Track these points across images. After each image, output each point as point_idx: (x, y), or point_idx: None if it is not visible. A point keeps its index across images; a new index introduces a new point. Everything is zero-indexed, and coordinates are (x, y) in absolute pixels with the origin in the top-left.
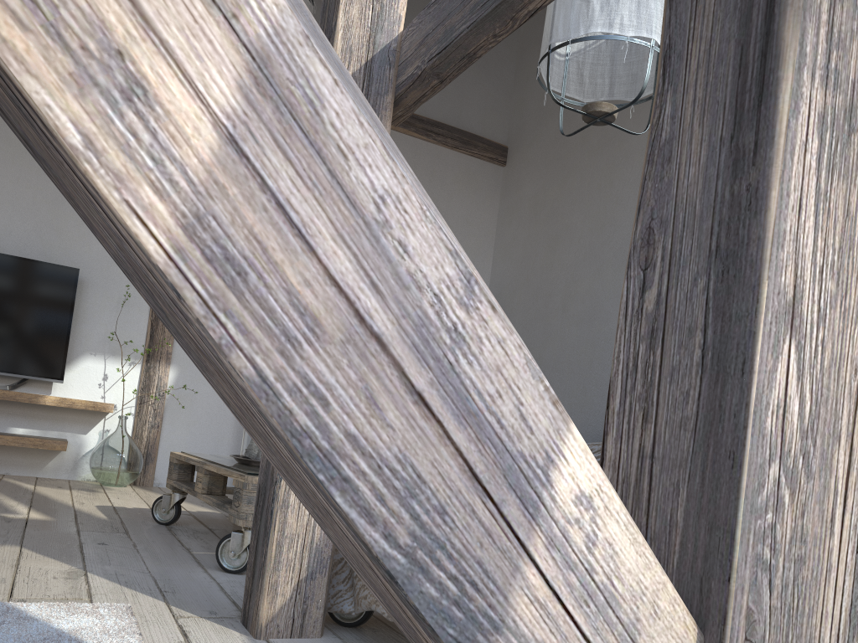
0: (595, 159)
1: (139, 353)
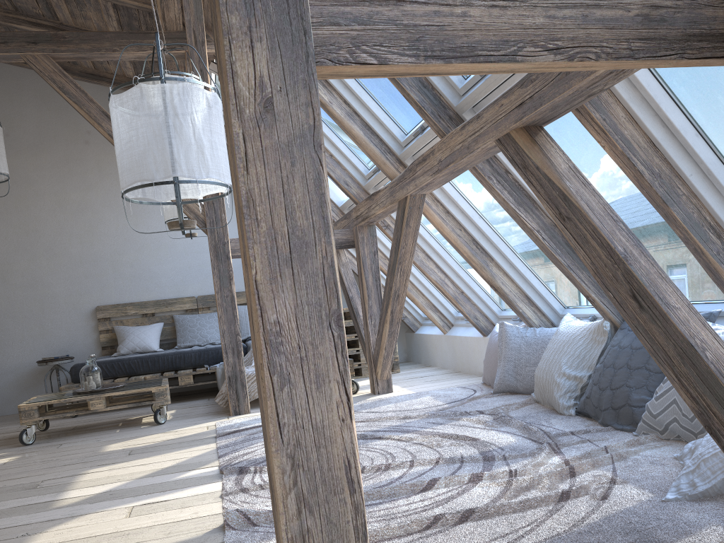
0: (6, 189)
1: None
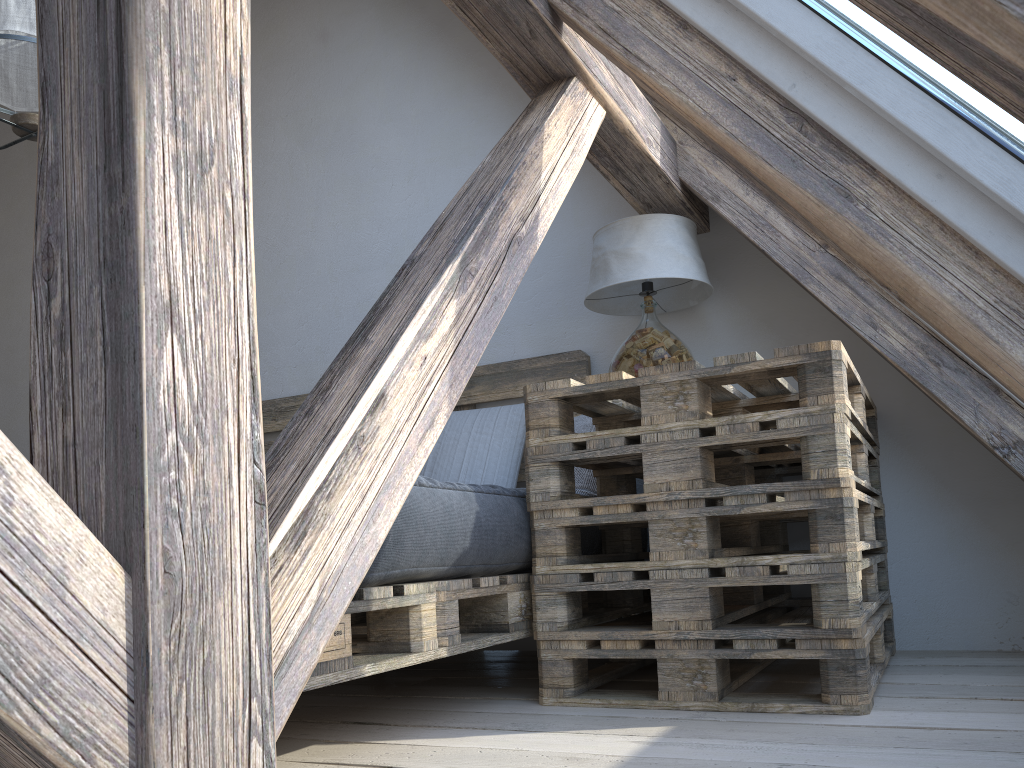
0: None
1: None
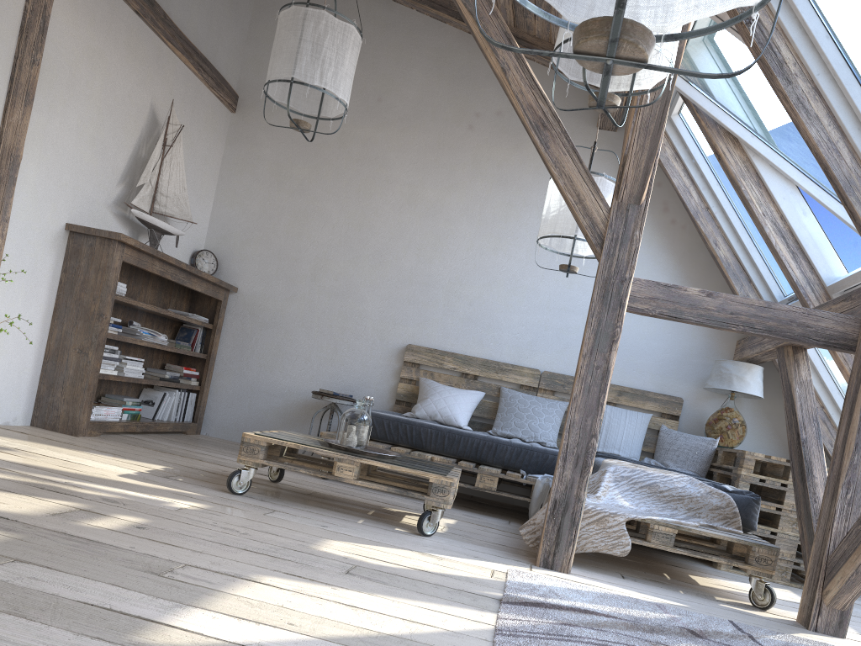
0: (354, 166)
1: None
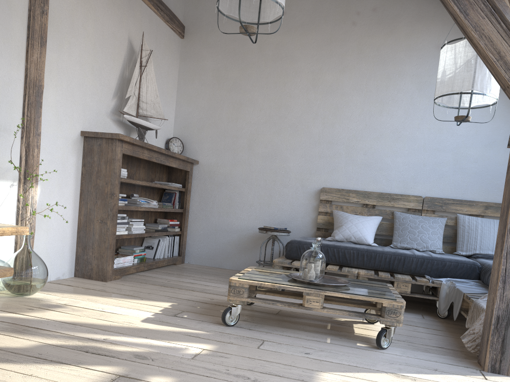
0: (271, 65)
1: (15, 176)
